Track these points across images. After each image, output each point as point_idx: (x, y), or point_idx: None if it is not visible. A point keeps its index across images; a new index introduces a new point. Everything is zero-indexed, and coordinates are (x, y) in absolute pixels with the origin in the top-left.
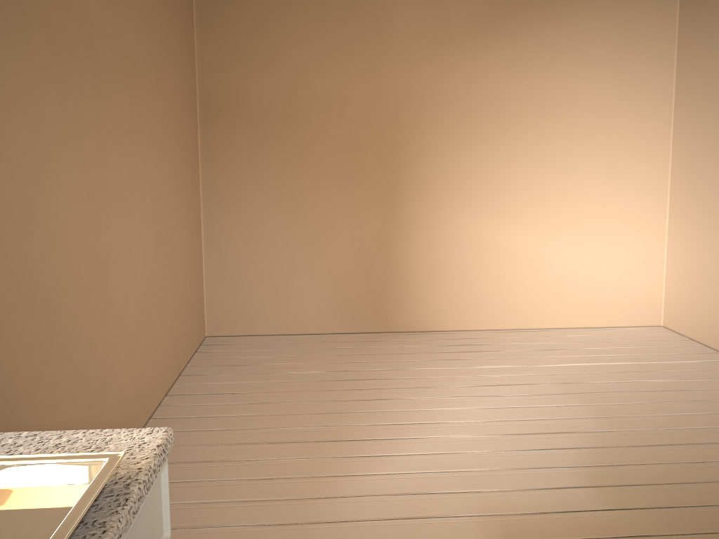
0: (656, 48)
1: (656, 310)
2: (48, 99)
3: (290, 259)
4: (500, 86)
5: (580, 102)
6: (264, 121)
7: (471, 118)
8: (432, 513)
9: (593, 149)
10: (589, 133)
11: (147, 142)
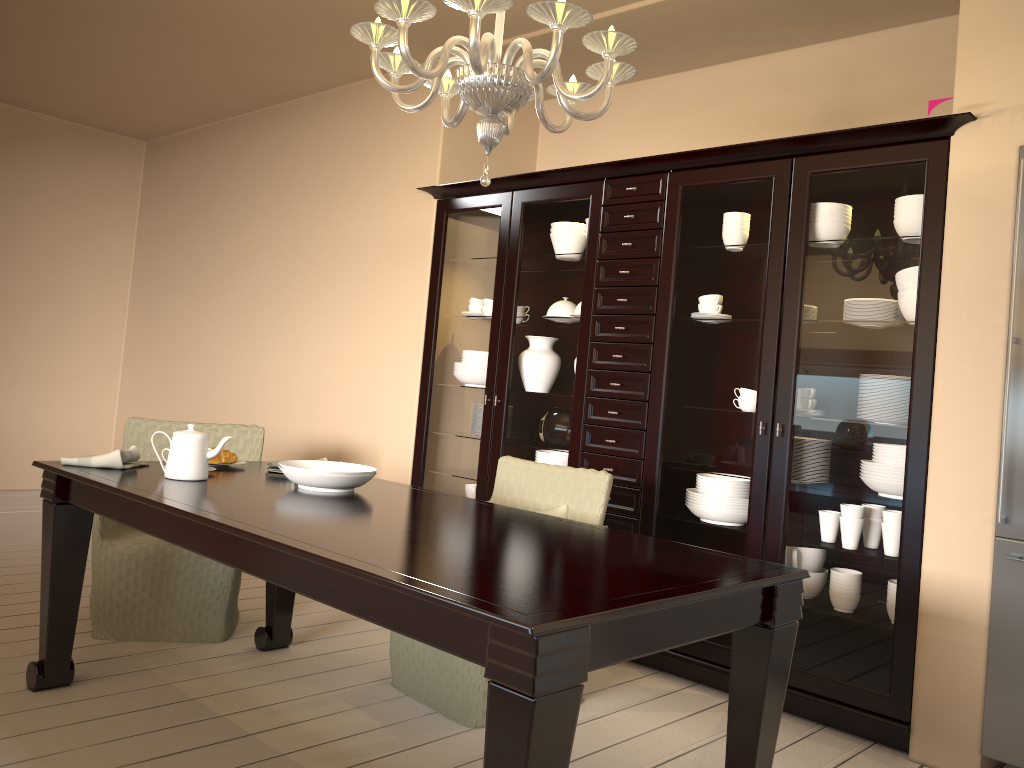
0: (118, 214)
1: None
2: None
3: None
4: None
5: (34, 253)
6: None
7: None
8: None
9: (46, 302)
10: (42, 285)
11: None
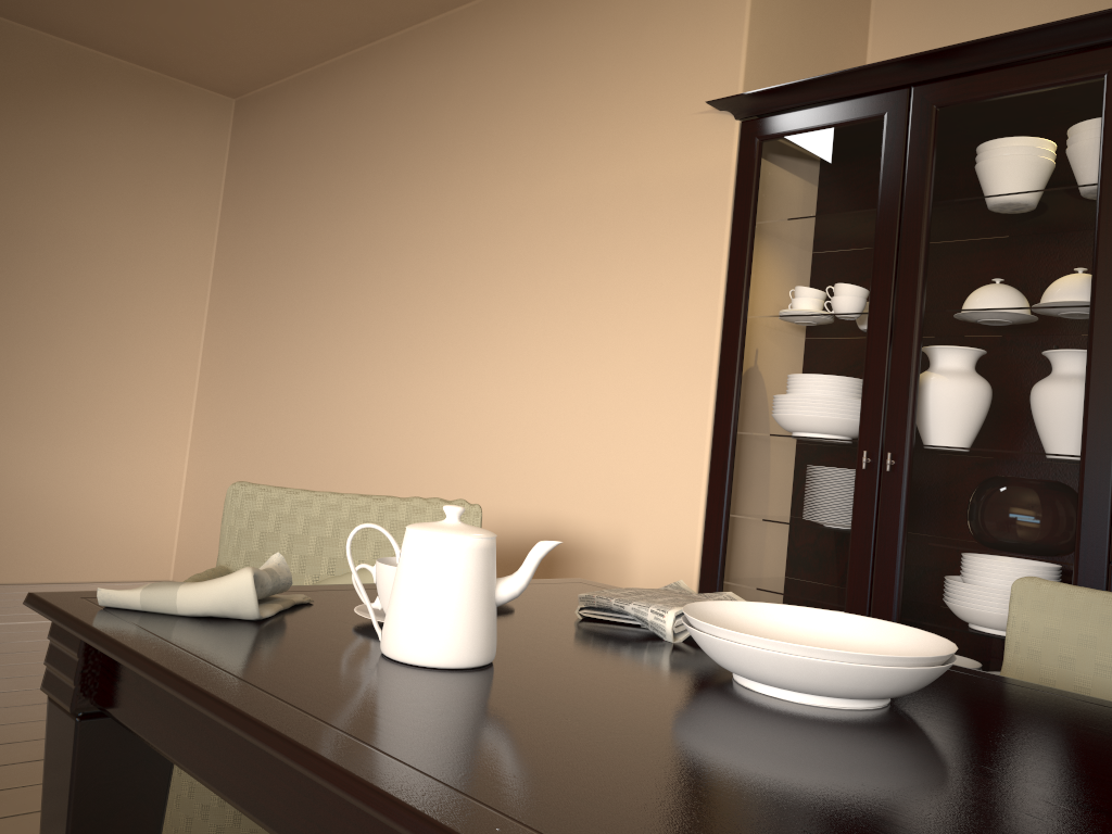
0: (195, 197)
1: (166, 558)
2: None
3: None
4: None
5: (78, 245)
6: None
7: None
8: None
9: (92, 315)
10: (87, 292)
11: None
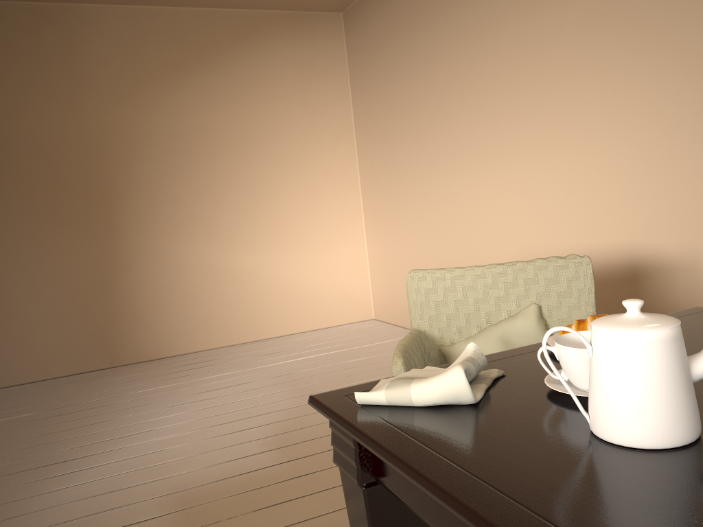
0: (333, 83)
1: (367, 306)
2: None
3: (0, 307)
4: (202, 120)
5: (276, 131)
6: None
7: (178, 150)
8: (115, 505)
9: (293, 171)
10: (288, 158)
11: None
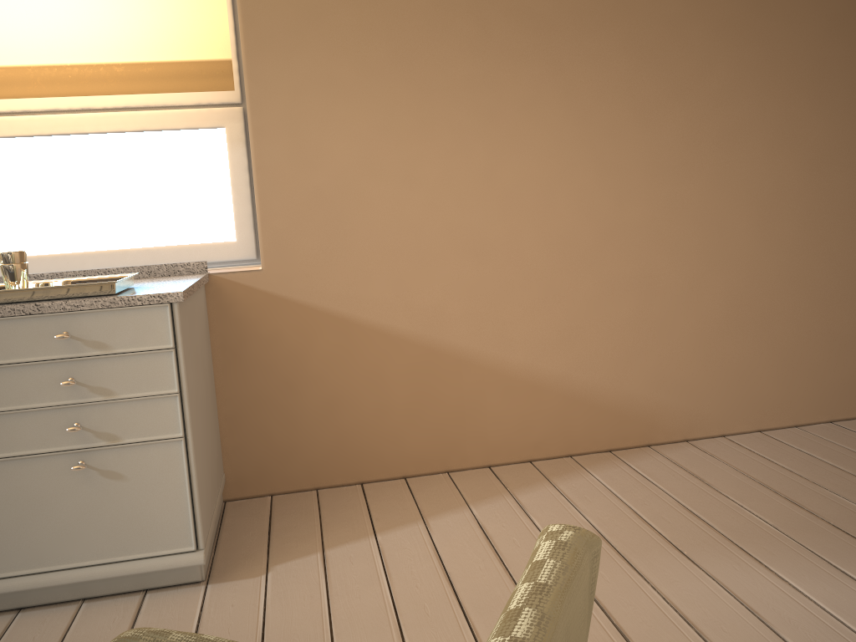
0: None
1: None
2: (522, 81)
3: None
4: None
5: None
6: None
7: None
8: (716, 638)
9: None
10: None
11: (799, 92)
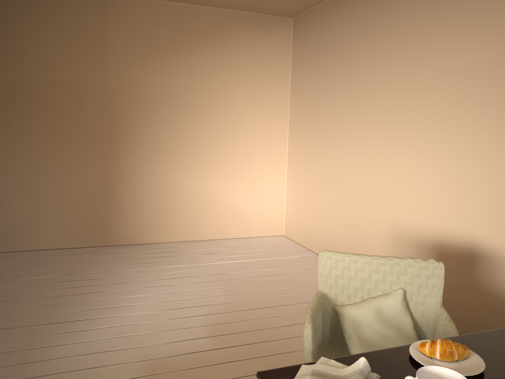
0: (279, 67)
1: (280, 226)
2: None
3: (35, 196)
4: (185, 84)
5: (235, 98)
6: (14, 97)
7: (166, 103)
8: (106, 363)
9: (243, 127)
10: (240, 117)
11: None
